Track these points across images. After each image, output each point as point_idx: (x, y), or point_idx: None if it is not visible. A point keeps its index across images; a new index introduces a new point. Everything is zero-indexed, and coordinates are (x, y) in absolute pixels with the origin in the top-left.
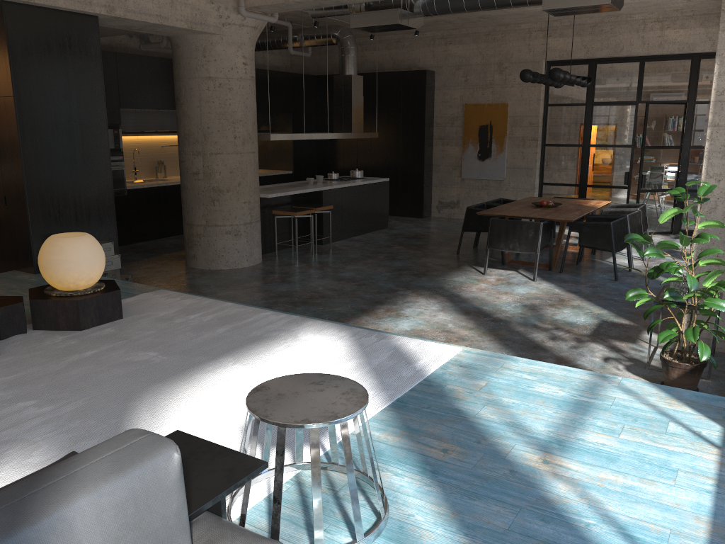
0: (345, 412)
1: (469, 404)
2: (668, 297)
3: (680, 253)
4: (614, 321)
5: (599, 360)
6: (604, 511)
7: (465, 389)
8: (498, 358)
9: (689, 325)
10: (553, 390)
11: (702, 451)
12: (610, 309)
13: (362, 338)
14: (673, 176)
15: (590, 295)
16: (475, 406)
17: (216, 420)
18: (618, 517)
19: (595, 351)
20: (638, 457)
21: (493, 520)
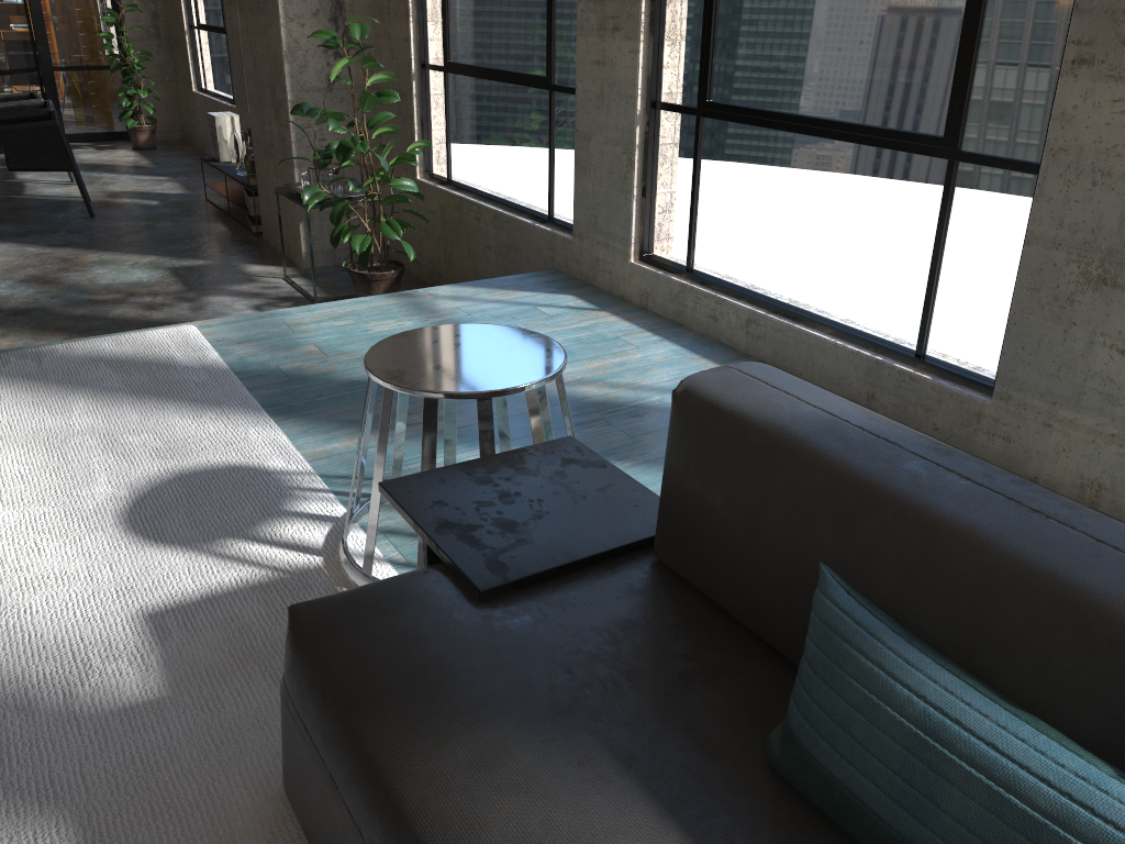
0: (550, 345)
1: (353, 372)
2: (354, 188)
3: (111, 166)
4: (188, 265)
5: (252, 312)
6: (647, 387)
7: (309, 361)
8: (263, 319)
9: (375, 222)
10: (395, 324)
11: (600, 317)
12: (155, 253)
13: (1, 368)
14: (29, 46)
15: (95, 243)
16: (362, 370)
17: (67, 563)
18: (661, 385)
19: (230, 304)
20: (578, 341)
21: (610, 439)
